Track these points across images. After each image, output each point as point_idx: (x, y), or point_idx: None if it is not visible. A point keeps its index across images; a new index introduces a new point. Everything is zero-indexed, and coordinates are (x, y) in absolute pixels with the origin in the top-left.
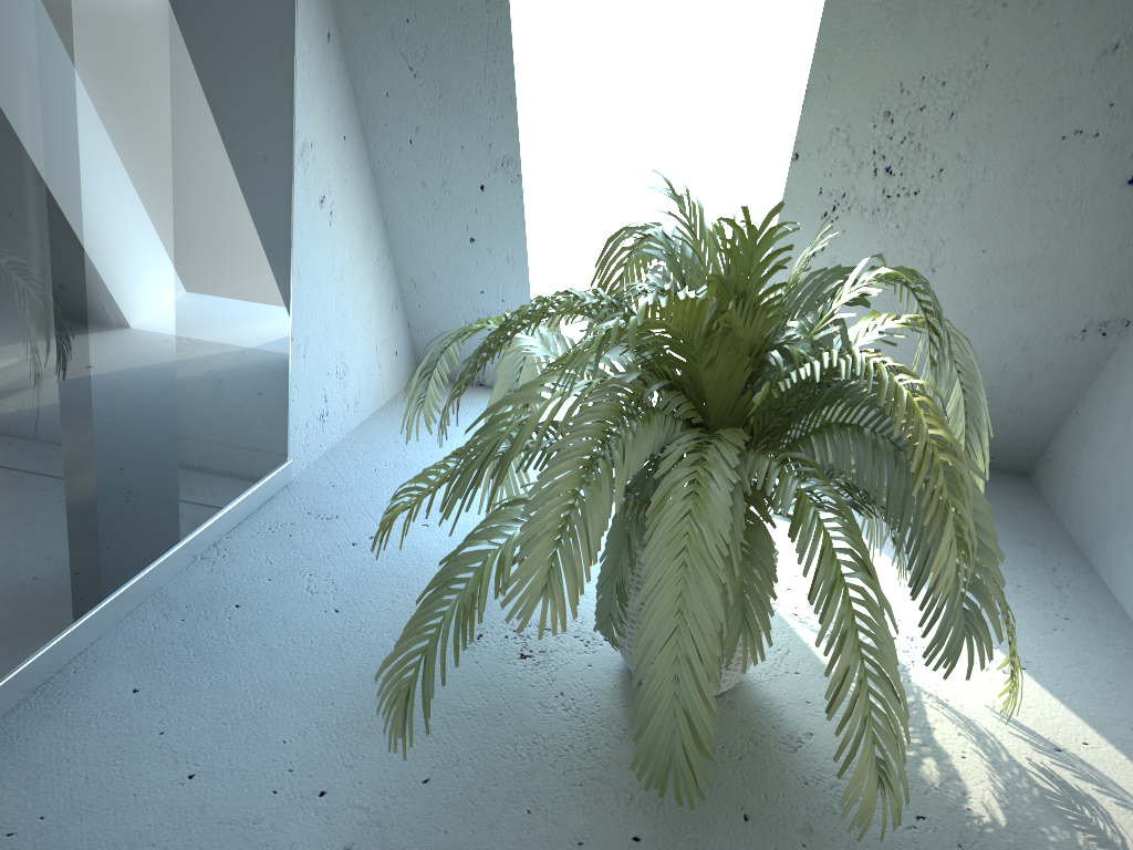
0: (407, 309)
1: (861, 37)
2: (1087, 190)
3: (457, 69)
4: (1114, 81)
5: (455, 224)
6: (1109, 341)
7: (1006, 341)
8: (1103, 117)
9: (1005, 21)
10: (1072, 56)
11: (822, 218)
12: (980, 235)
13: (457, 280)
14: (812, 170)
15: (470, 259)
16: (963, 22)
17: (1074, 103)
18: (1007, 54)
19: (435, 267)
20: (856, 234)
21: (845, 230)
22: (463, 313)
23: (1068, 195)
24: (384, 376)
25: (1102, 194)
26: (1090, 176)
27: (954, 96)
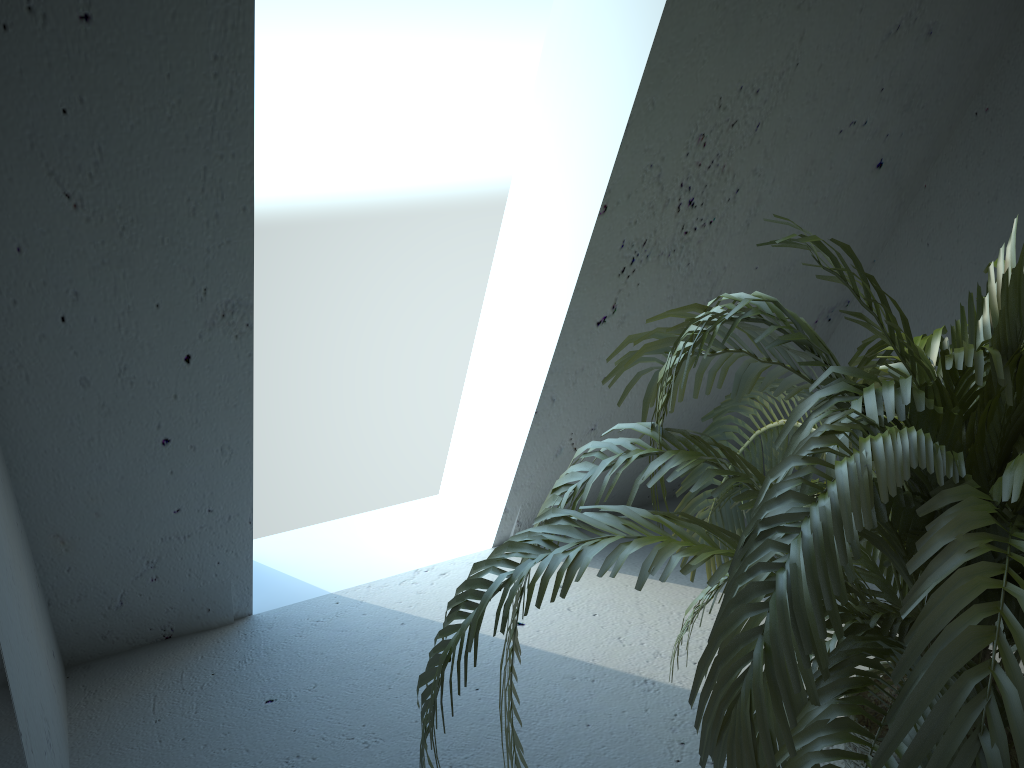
0: (47, 581)
1: (692, 47)
2: (846, 182)
3: (155, 180)
4: (889, 64)
5: (138, 426)
6: (831, 325)
7: (756, 354)
8: (873, 104)
9: (821, 11)
10: (864, 43)
11: (619, 275)
12: (757, 251)
13: (137, 508)
14: (618, 222)
15: (161, 470)
16: (786, 17)
17: (856, 93)
18: (815, 49)
19: (100, 501)
20: (649, 283)
21: (640, 283)
22: (144, 552)
23: (832, 190)
24: (59, 699)
25: (856, 182)
26: (852, 167)
27: (763, 104)
